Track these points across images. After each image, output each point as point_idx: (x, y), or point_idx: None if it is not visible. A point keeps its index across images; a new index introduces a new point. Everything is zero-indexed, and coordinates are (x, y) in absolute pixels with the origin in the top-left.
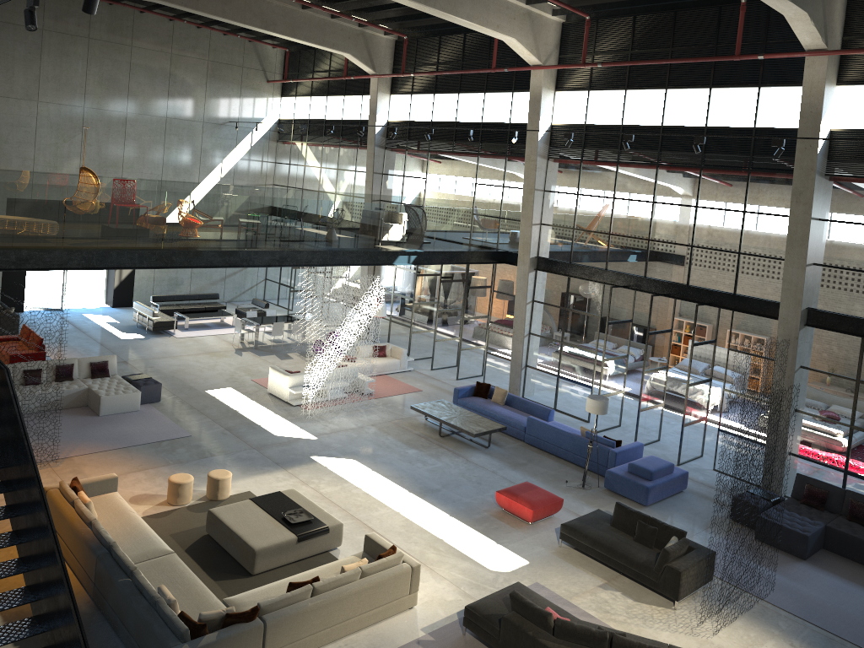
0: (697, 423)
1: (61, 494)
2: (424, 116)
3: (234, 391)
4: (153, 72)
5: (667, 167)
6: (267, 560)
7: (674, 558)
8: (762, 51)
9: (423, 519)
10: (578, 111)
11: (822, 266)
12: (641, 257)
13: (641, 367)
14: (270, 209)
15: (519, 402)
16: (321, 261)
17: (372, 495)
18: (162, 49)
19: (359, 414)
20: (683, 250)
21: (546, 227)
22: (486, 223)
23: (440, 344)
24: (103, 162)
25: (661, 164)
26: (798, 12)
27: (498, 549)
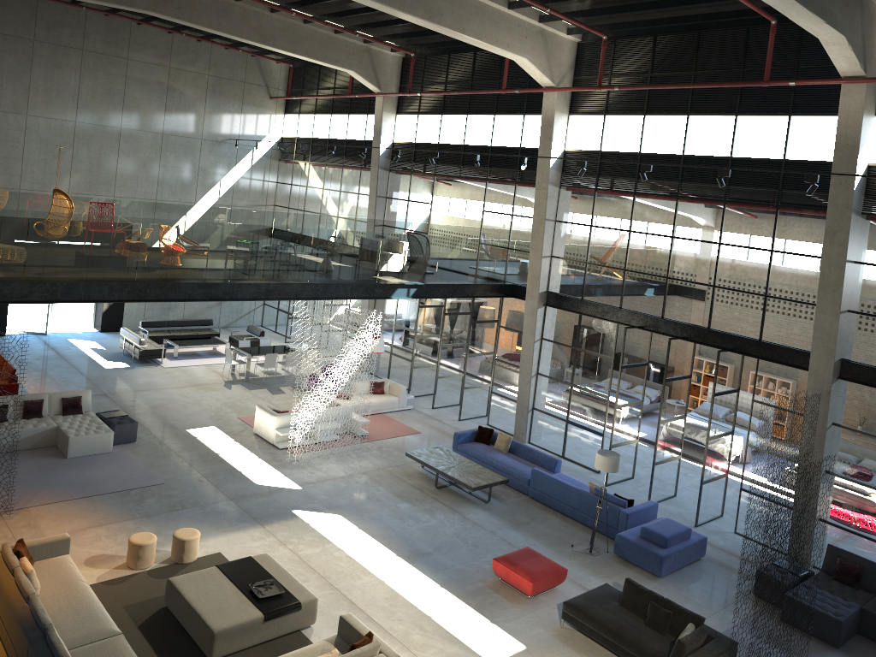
0: (717, 480)
1: (2, 558)
2: (431, 137)
3: (217, 430)
4: (149, 87)
5: (688, 199)
6: (228, 643)
7: (690, 651)
8: (793, 77)
9: (411, 590)
10: (593, 137)
11: (857, 313)
12: (659, 296)
13: (657, 409)
14: (268, 232)
15: (524, 450)
16: (312, 294)
17: (356, 559)
18: (160, 62)
19: (350, 460)
20: (705, 290)
21: (557, 260)
22: (495, 251)
23: (442, 381)
24: (94, 179)
25: (681, 197)
26: (835, 35)
27: (492, 630)
